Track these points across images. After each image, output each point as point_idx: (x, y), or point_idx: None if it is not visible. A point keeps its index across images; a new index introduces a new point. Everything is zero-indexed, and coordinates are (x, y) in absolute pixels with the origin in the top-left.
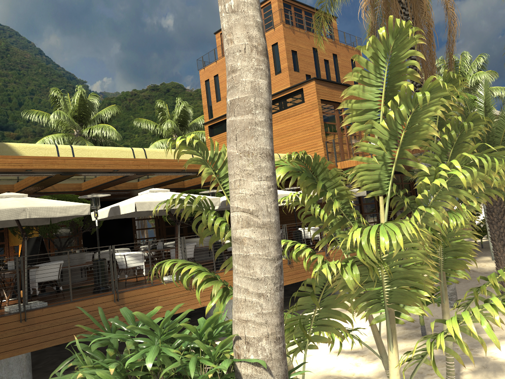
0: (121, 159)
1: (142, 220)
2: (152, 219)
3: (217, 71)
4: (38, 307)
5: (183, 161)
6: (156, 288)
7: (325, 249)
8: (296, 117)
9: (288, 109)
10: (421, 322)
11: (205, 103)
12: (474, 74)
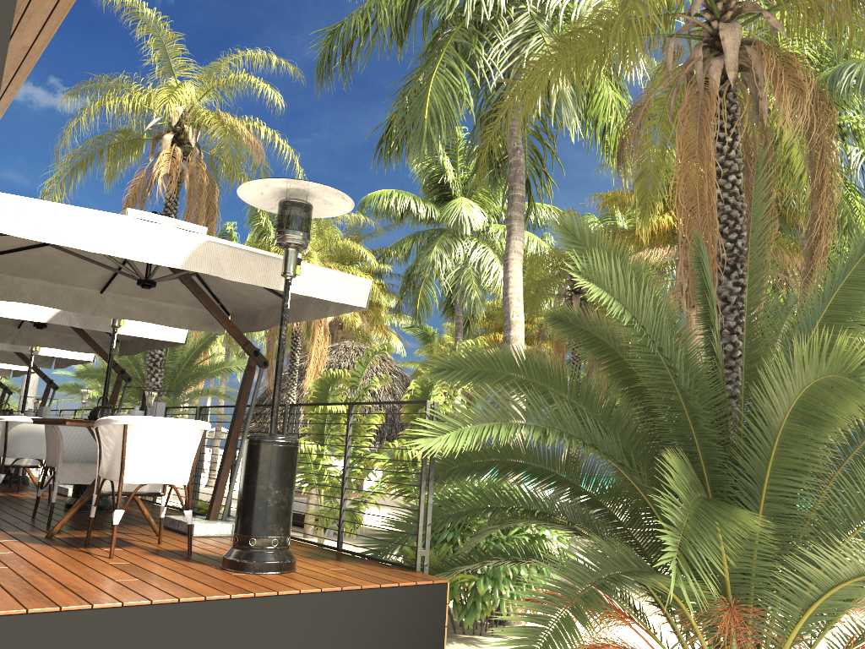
0: None
1: None
2: None
3: None
4: None
5: None
6: None
7: None
8: None
9: None
10: None
11: None
12: None
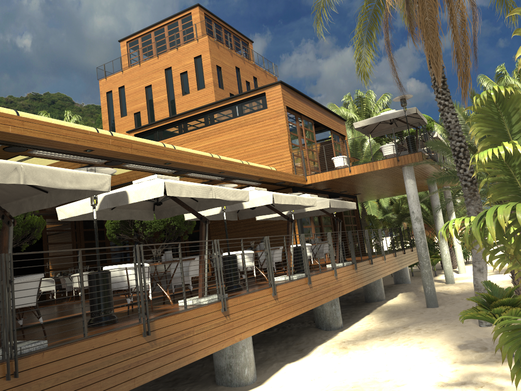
0: (98, 135)
1: (57, 244)
2: (69, 243)
3: (123, 82)
4: (33, 350)
5: (170, 150)
6: (190, 315)
7: (334, 267)
8: (256, 125)
9: (245, 116)
10: None
11: (105, 118)
12: (382, 111)
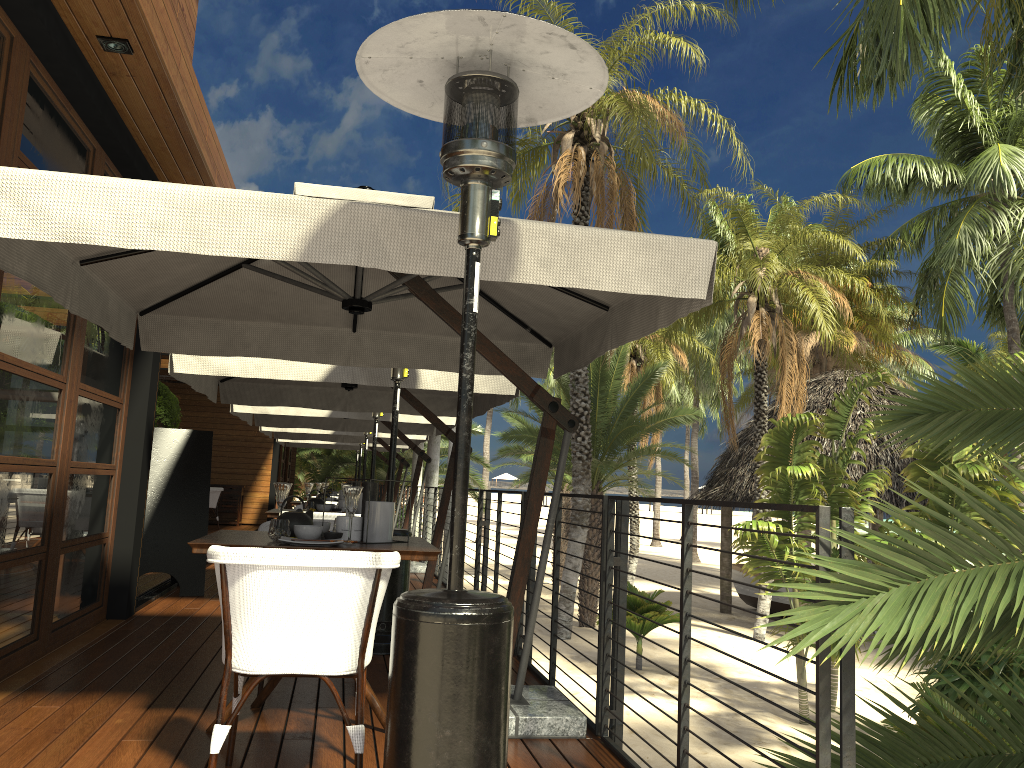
0: None
1: None
2: None
3: None
4: None
5: None
6: None
7: None
8: None
9: None
10: (640, 650)
11: None
12: None
